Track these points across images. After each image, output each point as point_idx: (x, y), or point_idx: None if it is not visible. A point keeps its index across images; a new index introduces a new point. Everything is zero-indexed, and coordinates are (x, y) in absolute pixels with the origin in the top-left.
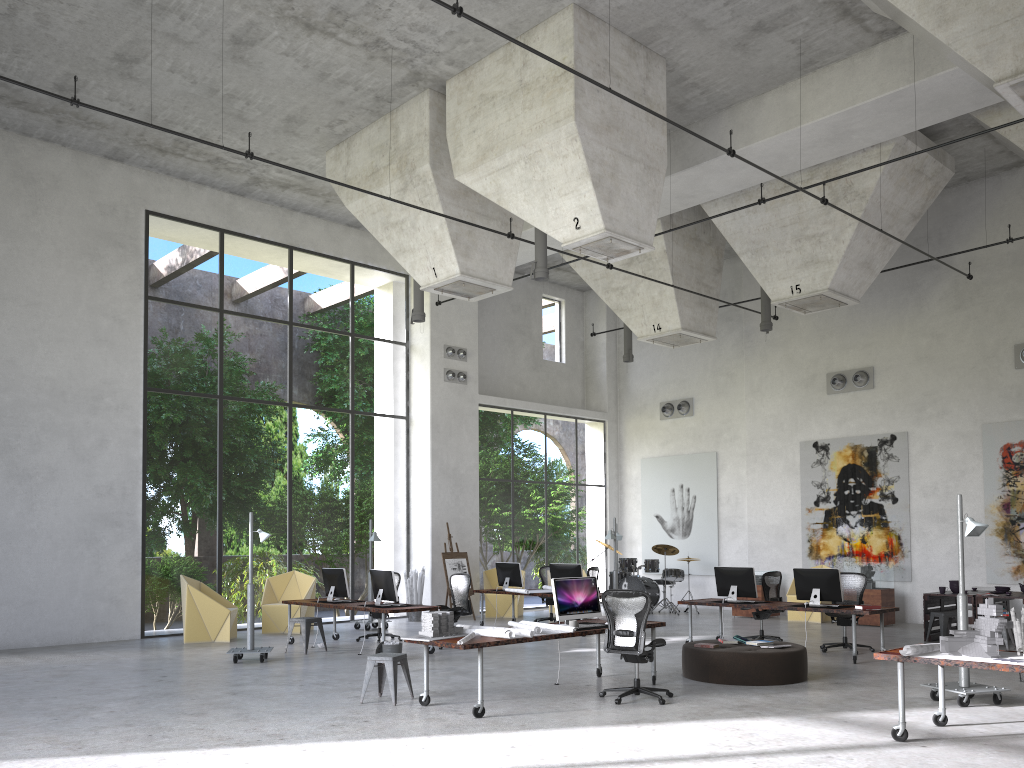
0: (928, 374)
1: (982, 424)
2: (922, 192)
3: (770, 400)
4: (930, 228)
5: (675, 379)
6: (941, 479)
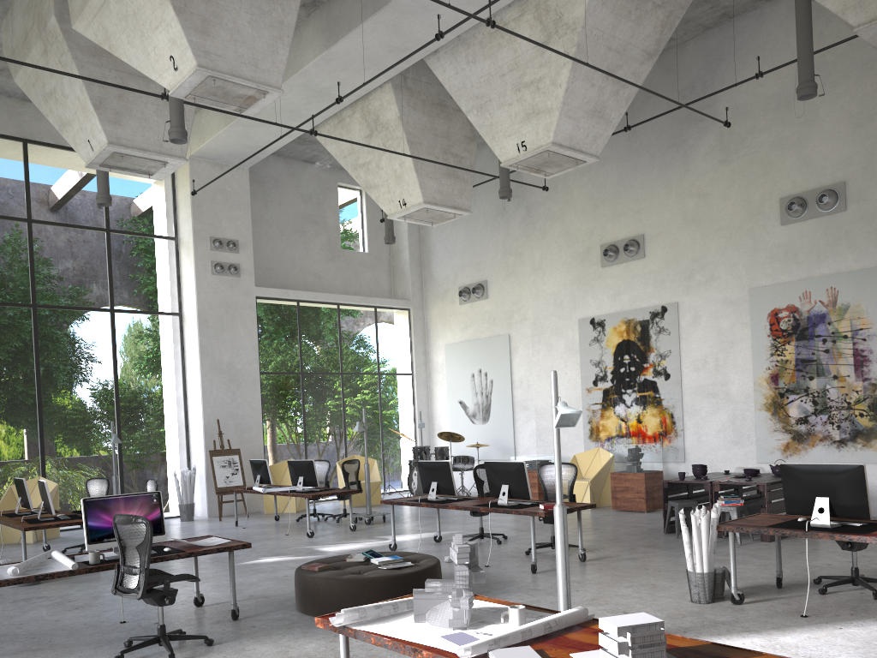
0: (696, 238)
1: (749, 289)
2: (653, 23)
3: (550, 277)
4: (694, 76)
5: (471, 262)
6: (711, 351)
